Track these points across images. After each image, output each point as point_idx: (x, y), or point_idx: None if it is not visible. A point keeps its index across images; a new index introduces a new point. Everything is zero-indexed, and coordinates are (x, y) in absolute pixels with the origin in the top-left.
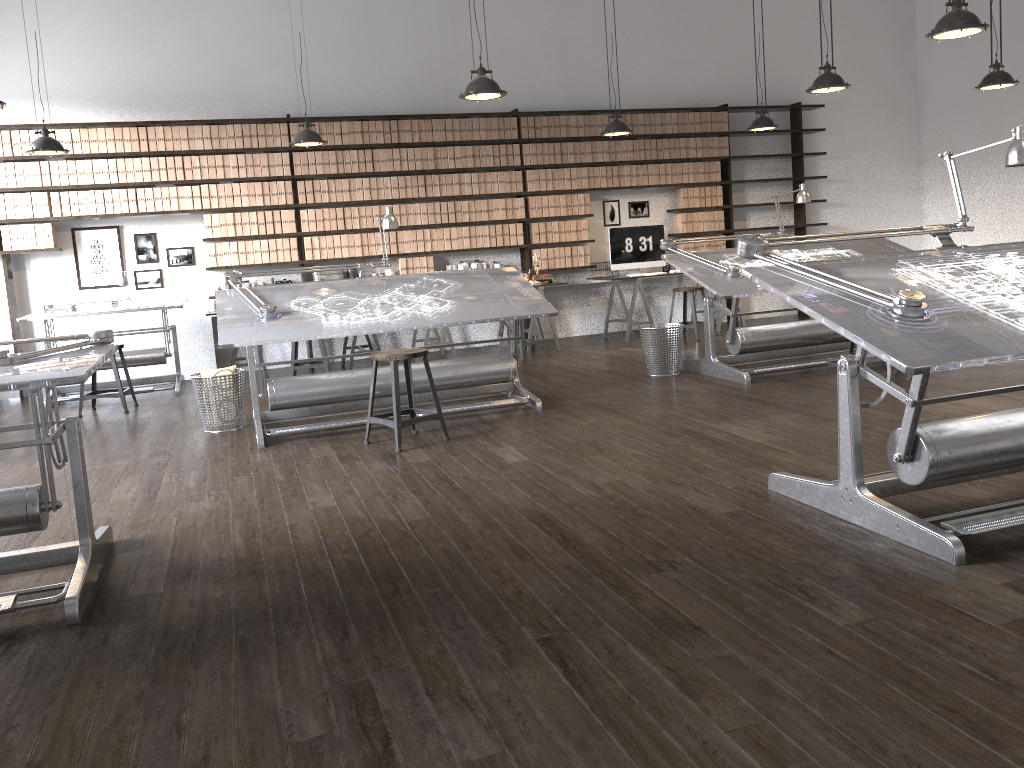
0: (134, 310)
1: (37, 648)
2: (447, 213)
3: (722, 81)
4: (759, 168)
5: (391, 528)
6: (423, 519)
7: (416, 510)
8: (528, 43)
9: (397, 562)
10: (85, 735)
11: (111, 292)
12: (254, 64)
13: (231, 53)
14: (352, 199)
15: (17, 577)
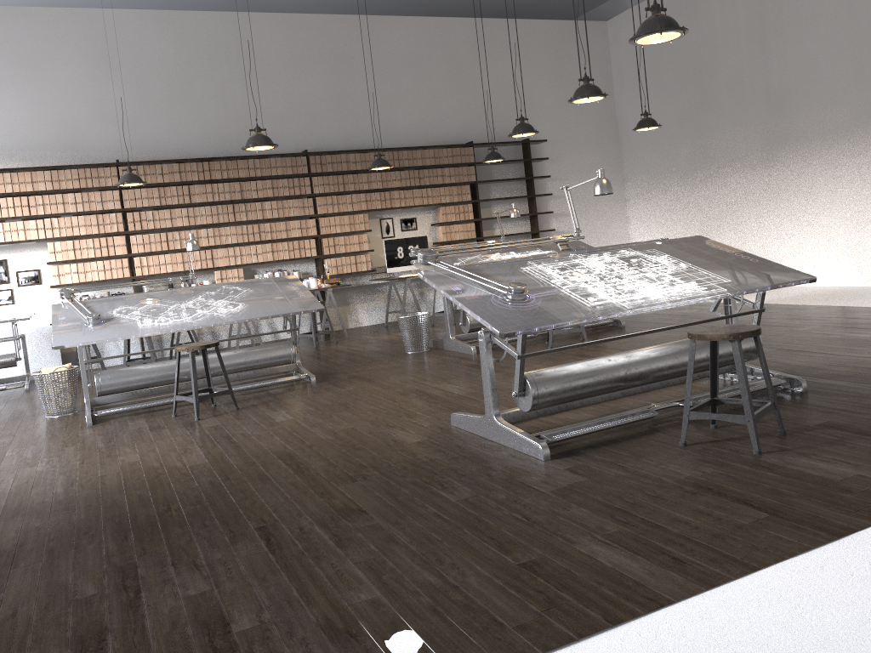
0: None
1: None
2: (253, 233)
3: (468, 124)
4: (501, 189)
5: (176, 471)
6: (202, 464)
7: (198, 458)
8: (313, 98)
9: (174, 492)
10: None
11: None
12: (87, 120)
13: (68, 112)
14: (173, 225)
15: None
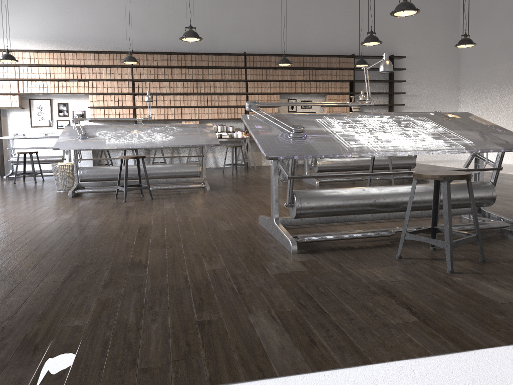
0: (48, 137)
1: None
2: (207, 101)
3: (353, 42)
4: (371, 87)
5: (78, 227)
6: (95, 225)
7: (98, 222)
8: (253, 20)
9: (61, 238)
10: None
11: (45, 129)
12: (118, 26)
13: (108, 20)
14: (160, 91)
15: None
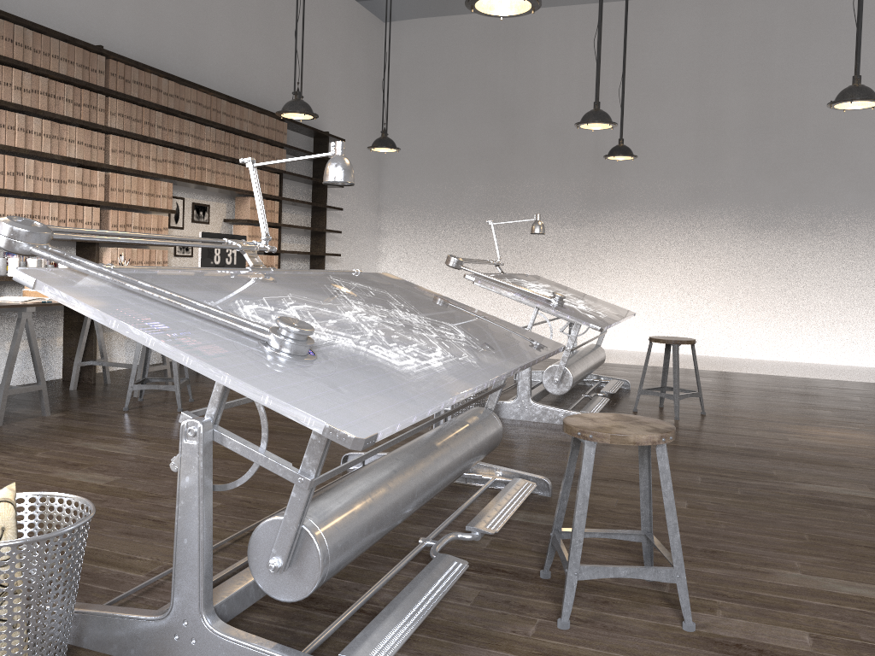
0: None
1: None
2: (3, 173)
3: (273, 90)
4: (292, 189)
5: None
6: None
7: None
8: None
9: None
10: None
11: None
12: None
13: None
14: None
15: None
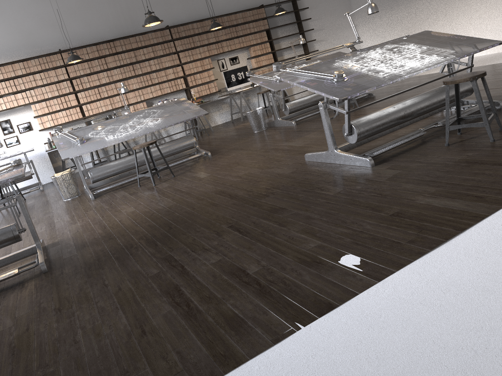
0: (11, 156)
1: (35, 282)
2: (147, 80)
3: None
4: (283, 31)
5: (161, 211)
6: (173, 204)
7: (169, 202)
8: None
9: (168, 220)
10: (71, 296)
11: None
12: (36, 28)
13: (23, 25)
14: (101, 83)
15: (11, 266)
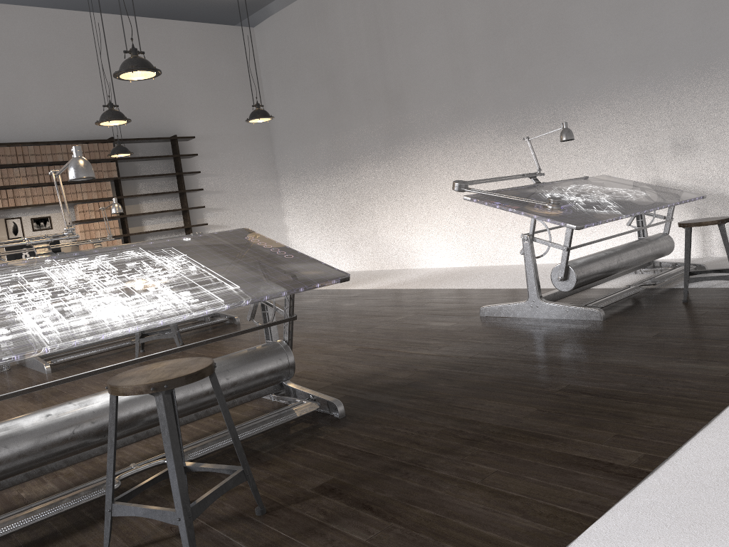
0: None
1: None
2: None
3: None
4: (150, 185)
5: None
6: None
7: None
8: None
9: None
10: None
11: None
12: None
13: None
14: None
15: None
